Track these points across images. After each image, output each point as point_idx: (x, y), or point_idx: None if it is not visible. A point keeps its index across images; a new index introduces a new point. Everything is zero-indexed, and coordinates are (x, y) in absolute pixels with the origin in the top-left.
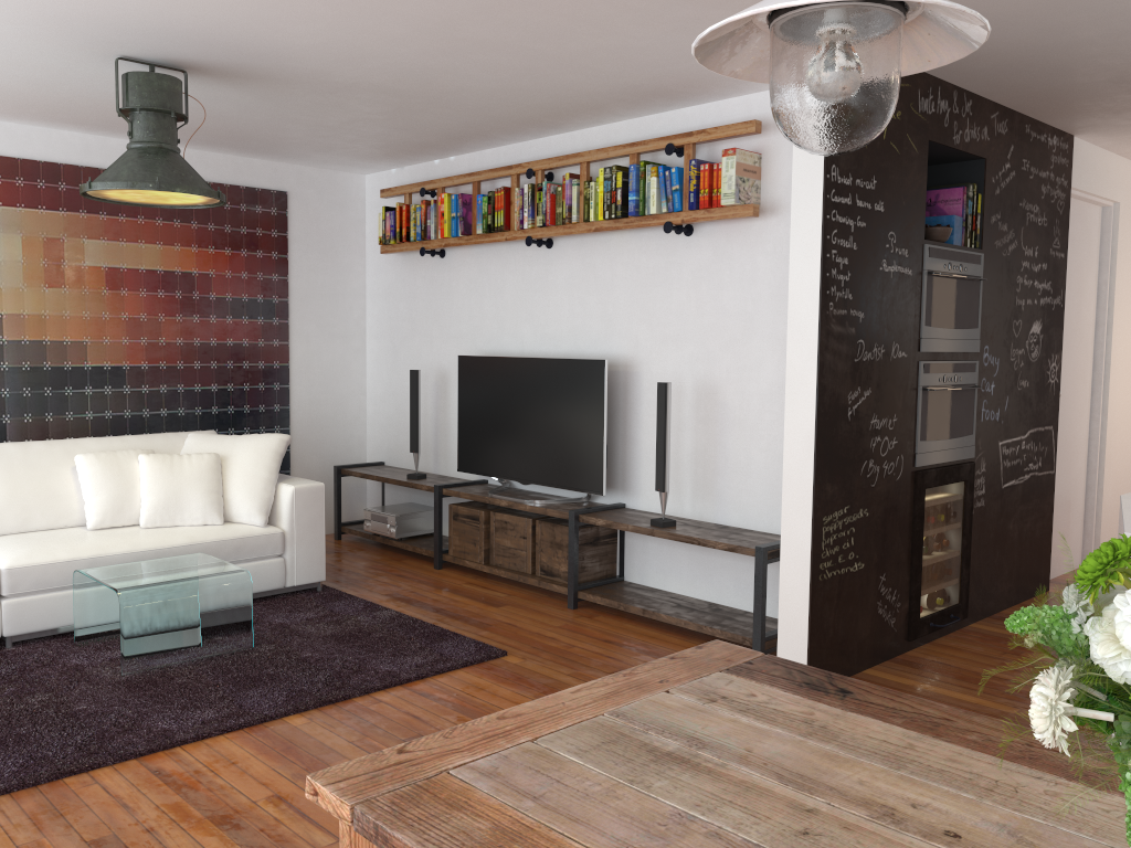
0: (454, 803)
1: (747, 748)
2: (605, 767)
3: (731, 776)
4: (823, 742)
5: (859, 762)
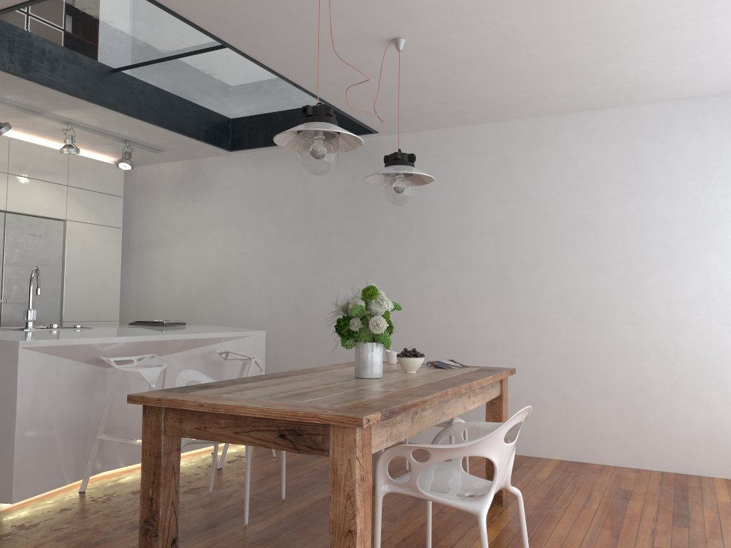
0: (364, 404)
1: (280, 390)
2: (314, 397)
3: (308, 391)
4: (268, 387)
5: (284, 385)
